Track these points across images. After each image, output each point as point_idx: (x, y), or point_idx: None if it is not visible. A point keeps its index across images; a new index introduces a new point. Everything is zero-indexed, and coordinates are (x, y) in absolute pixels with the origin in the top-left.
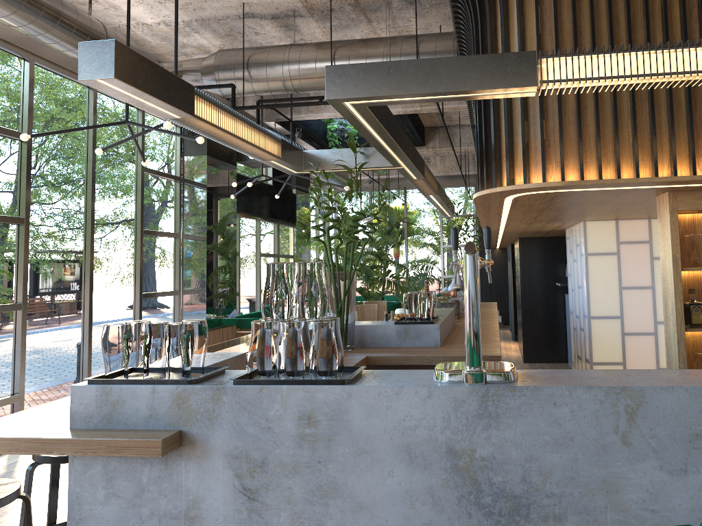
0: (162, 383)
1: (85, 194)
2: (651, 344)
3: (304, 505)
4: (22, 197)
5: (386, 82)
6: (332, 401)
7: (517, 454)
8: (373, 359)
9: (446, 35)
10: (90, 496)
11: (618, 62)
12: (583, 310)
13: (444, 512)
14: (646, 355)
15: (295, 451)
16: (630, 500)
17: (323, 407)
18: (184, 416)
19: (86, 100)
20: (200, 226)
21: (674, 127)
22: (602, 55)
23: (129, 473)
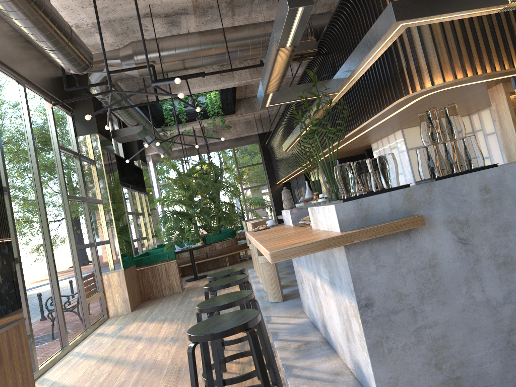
0: (392, 190)
1: (31, 167)
2: None
3: (495, 239)
4: (0, 170)
5: (428, 8)
6: (495, 176)
7: None
8: None
9: None
10: (365, 272)
11: None
12: None
13: None
14: None
15: (482, 210)
16: None
17: (491, 181)
18: (413, 206)
19: (18, 91)
20: (102, 189)
21: None
22: None
23: (387, 250)
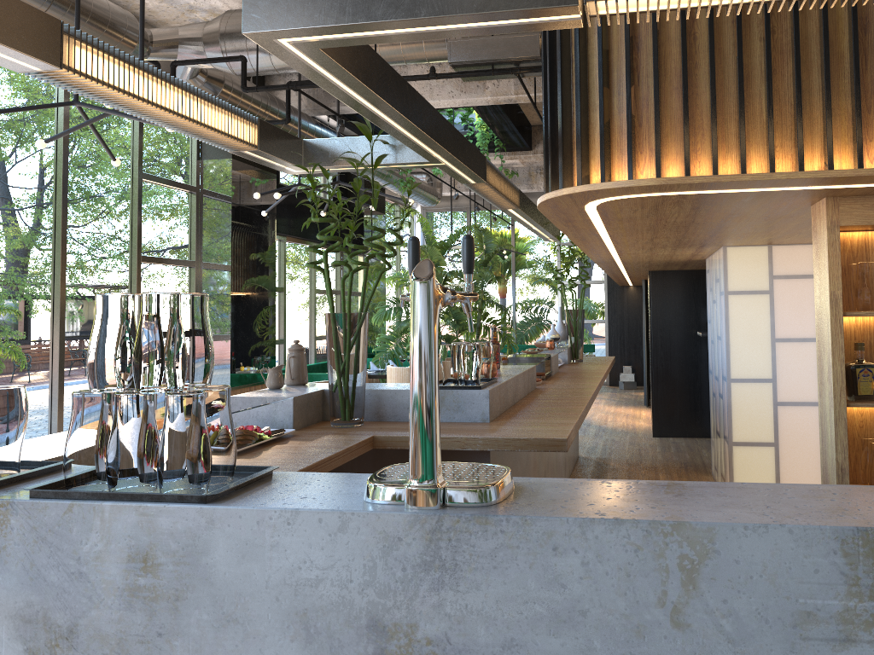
0: None
1: (53, 206)
2: (815, 419)
3: None
4: None
5: (337, 4)
6: (183, 531)
7: (489, 636)
8: (383, 441)
9: None
10: None
11: None
12: (722, 370)
13: None
14: (808, 433)
15: (122, 615)
16: None
17: (168, 541)
18: None
19: None
20: (223, 252)
21: (830, 95)
22: None
23: None
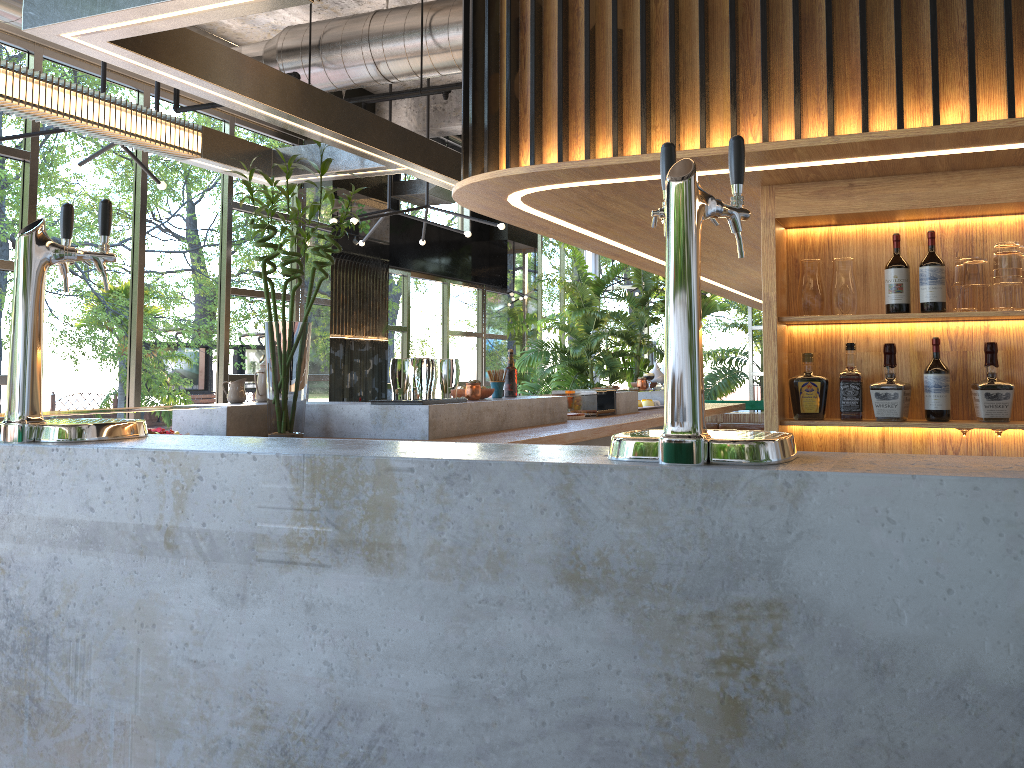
0: None
1: (131, 235)
2: None
3: None
4: None
5: None
6: None
7: (40, 555)
8: None
9: None
10: None
11: None
12: None
13: None
14: None
15: None
16: (169, 642)
17: None
18: None
19: None
20: (323, 285)
21: (704, 65)
22: None
23: None
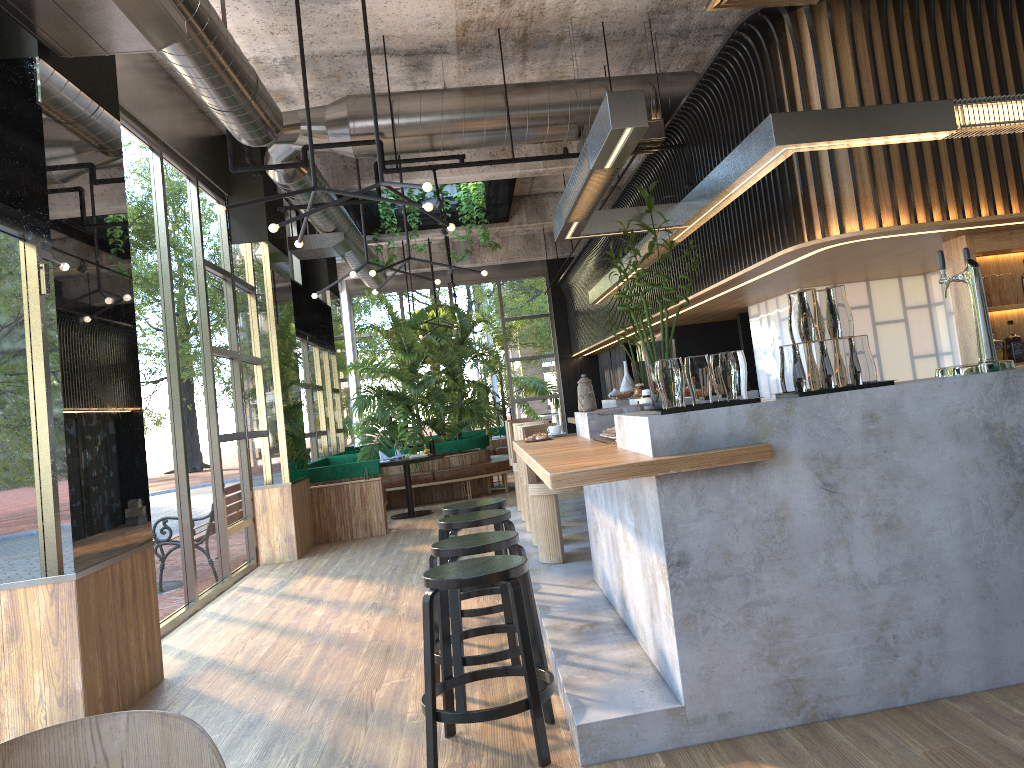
0: (733, 405)
1: (162, 296)
2: None
3: (877, 490)
4: None
5: (828, 128)
6: (888, 398)
7: None
8: None
9: (640, 78)
10: (683, 516)
11: (1017, 109)
12: None
13: (988, 475)
14: None
15: (863, 445)
16: None
17: (881, 405)
18: (761, 430)
19: (151, 166)
20: (267, 340)
21: (989, 170)
22: (1004, 103)
23: (717, 489)
